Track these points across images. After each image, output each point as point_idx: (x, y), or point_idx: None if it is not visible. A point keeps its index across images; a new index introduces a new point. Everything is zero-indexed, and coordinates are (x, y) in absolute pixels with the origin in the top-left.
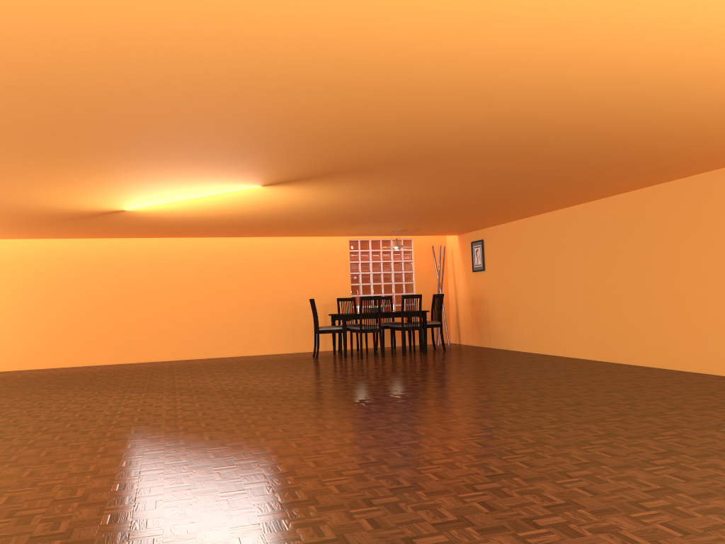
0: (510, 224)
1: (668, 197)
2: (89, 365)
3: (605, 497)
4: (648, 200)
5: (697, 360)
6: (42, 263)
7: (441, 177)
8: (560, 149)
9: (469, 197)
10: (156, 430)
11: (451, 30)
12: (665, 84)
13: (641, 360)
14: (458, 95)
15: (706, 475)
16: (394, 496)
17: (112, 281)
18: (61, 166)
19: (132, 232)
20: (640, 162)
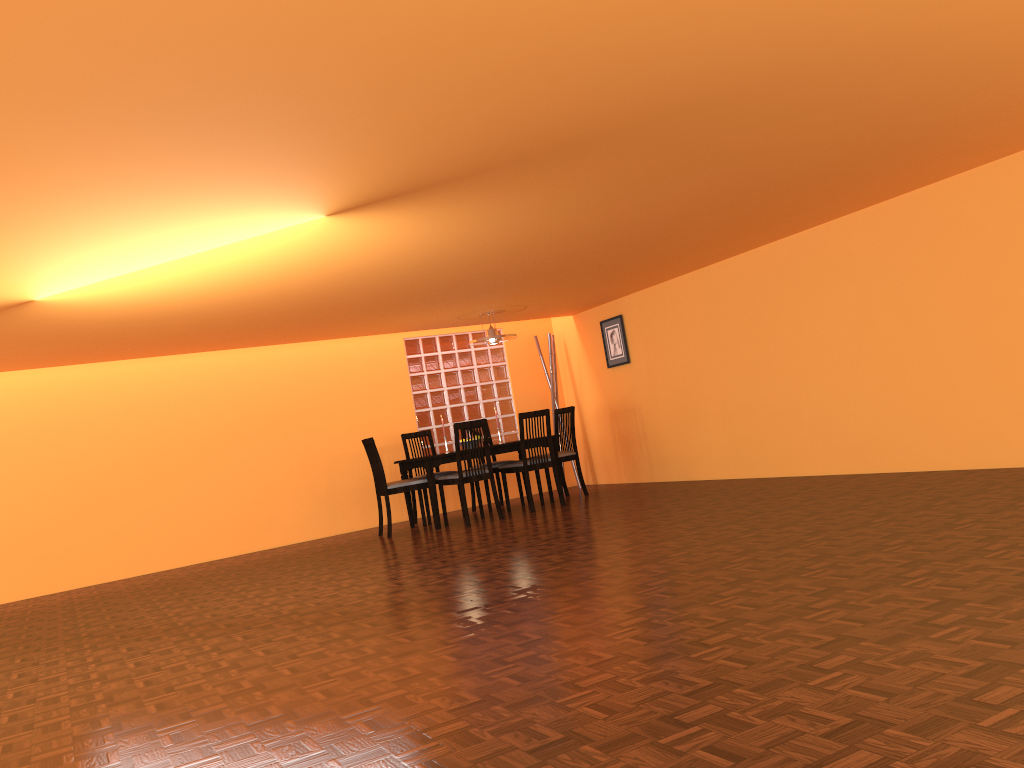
0: (671, 283)
1: (971, 194)
2: None
3: None
4: (934, 204)
5: None
6: None
7: (651, 174)
8: (899, 88)
9: (657, 224)
10: (222, 727)
11: None
12: None
13: (949, 460)
14: None
15: None
16: None
17: None
18: None
19: (33, 356)
20: (980, 121)
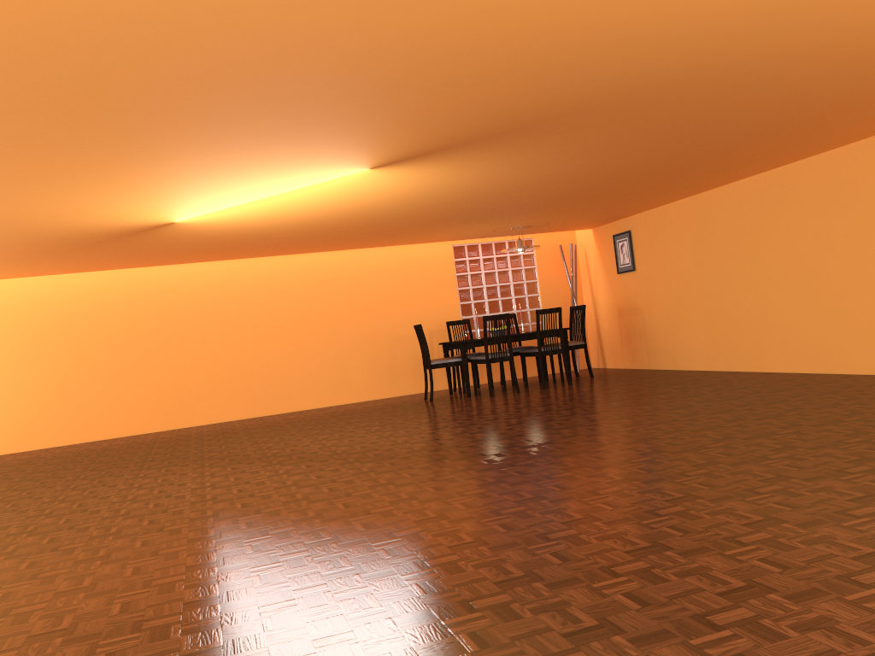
0: (670, 207)
1: None
2: (136, 434)
3: None
4: None
5: None
6: (61, 307)
7: (619, 136)
8: (809, 74)
9: (639, 167)
10: (276, 520)
11: None
12: None
13: None
14: None
15: None
16: (739, 608)
17: (155, 323)
18: (99, 155)
19: (177, 256)
20: None
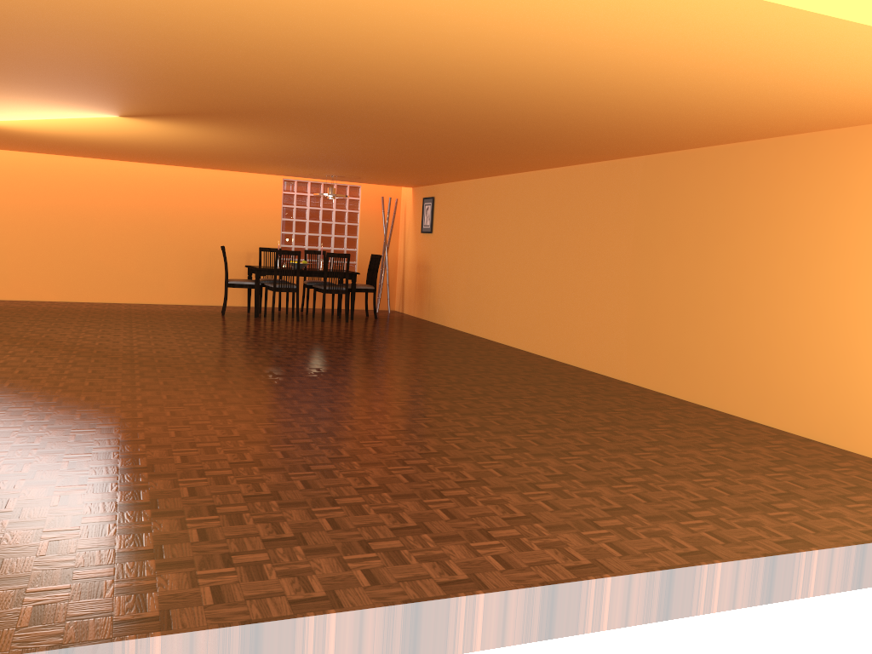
0: (460, 184)
1: (594, 179)
2: None
3: (313, 491)
4: (579, 179)
5: (595, 359)
6: None
7: (329, 131)
8: (438, 120)
9: (384, 152)
10: None
11: (193, 4)
12: (487, 76)
13: (551, 352)
14: (264, 59)
15: (436, 478)
16: (116, 476)
17: None
18: None
19: None
20: (543, 141)
